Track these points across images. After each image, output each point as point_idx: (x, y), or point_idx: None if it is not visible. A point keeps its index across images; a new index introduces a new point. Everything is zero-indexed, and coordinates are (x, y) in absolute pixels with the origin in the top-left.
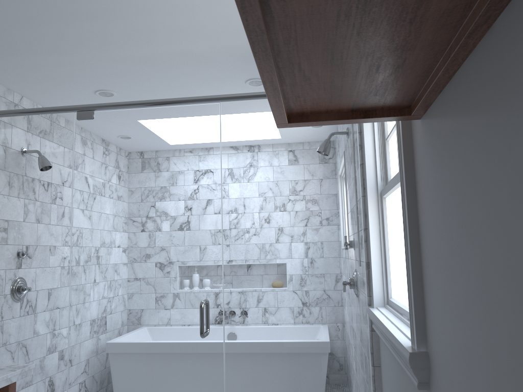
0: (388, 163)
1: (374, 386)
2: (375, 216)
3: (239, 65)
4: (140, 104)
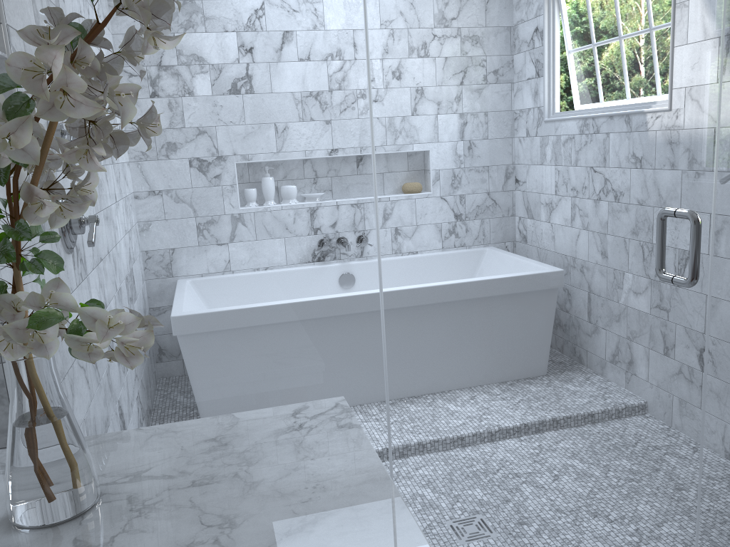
0: None
1: None
2: None
3: None
4: None
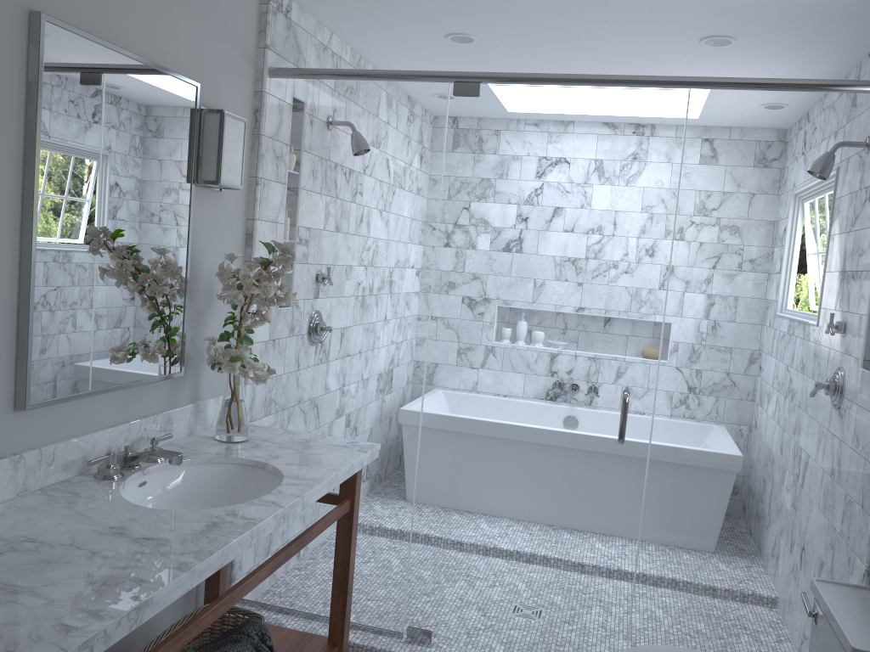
0: None
1: None
2: None
3: (708, 16)
4: (558, 80)
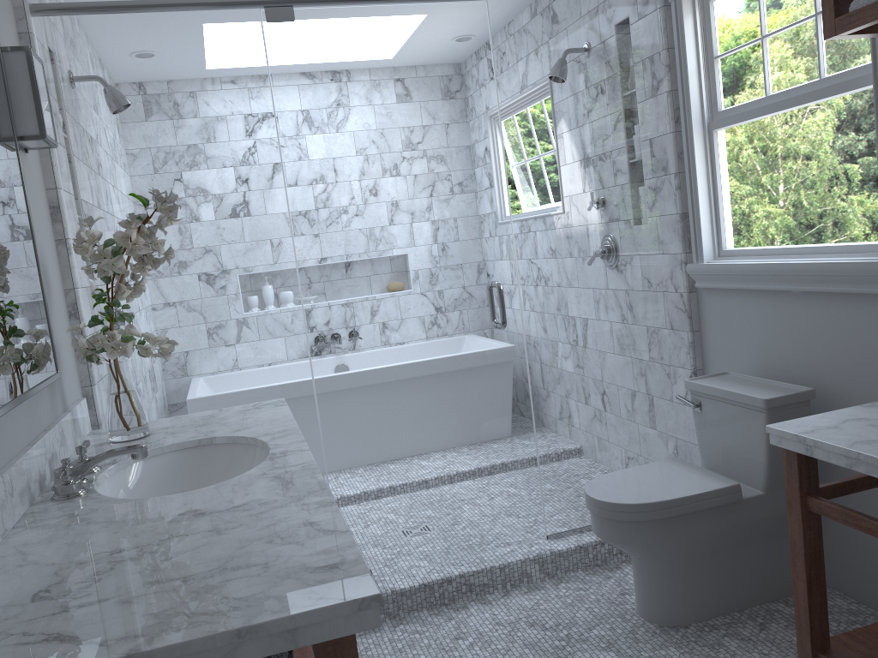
0: (717, 88)
1: (693, 353)
2: (701, 154)
3: None
4: None
